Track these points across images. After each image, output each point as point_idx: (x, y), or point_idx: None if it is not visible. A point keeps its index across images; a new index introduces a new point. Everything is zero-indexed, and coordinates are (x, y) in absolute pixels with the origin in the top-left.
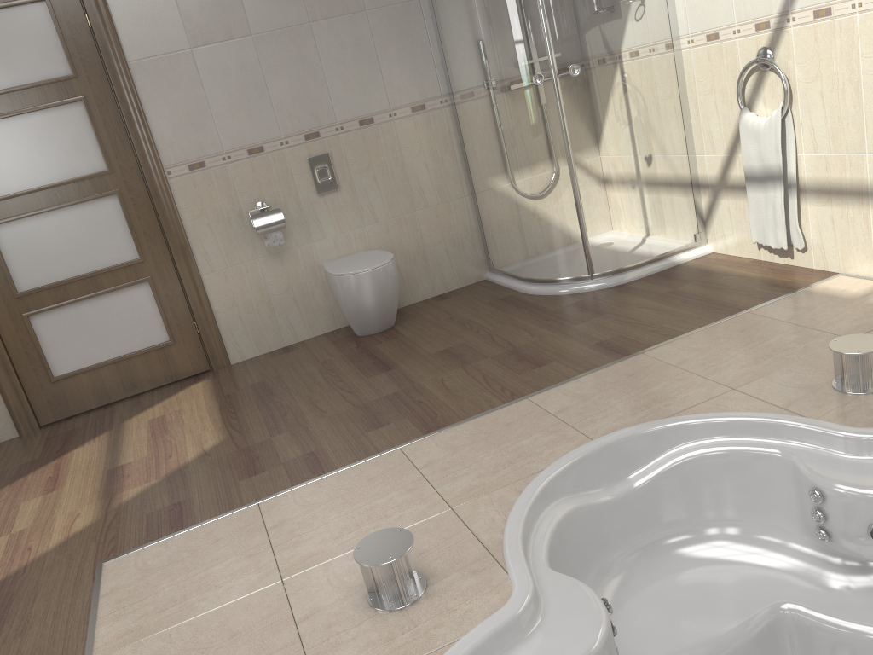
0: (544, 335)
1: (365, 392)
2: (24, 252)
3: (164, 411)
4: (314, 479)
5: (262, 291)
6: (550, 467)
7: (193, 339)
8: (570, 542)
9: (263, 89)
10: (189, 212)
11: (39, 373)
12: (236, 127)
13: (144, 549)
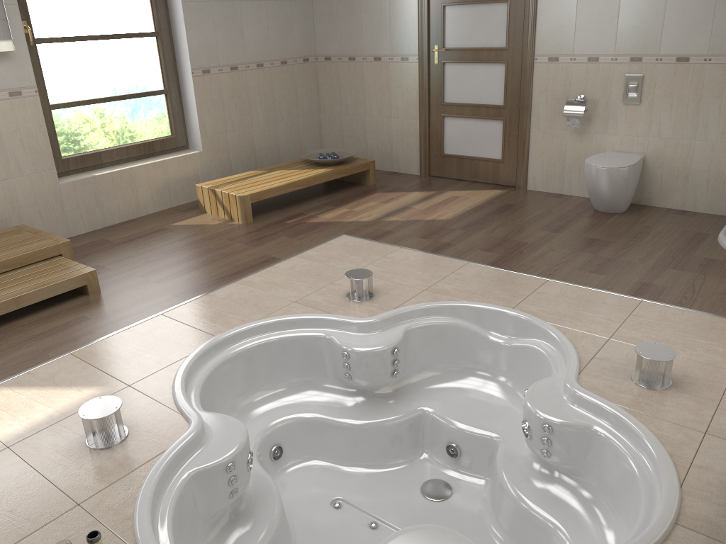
0: (644, 263)
1: (521, 235)
2: (453, 81)
3: (464, 195)
4: (426, 252)
5: (561, 153)
6: (469, 302)
7: (513, 164)
8: (451, 340)
9: (615, 17)
10: (538, 87)
11: (438, 148)
12: (586, 40)
13: (356, 238)
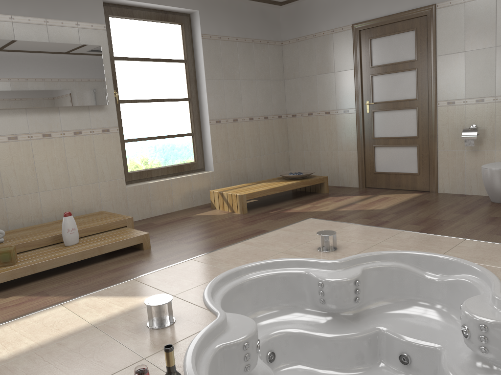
0: None
1: (439, 216)
2: (380, 123)
3: (392, 196)
4: (371, 226)
5: (461, 165)
6: (408, 251)
7: (426, 175)
8: (397, 278)
9: (493, 72)
10: (441, 122)
11: (371, 168)
12: (474, 88)
13: (319, 219)
